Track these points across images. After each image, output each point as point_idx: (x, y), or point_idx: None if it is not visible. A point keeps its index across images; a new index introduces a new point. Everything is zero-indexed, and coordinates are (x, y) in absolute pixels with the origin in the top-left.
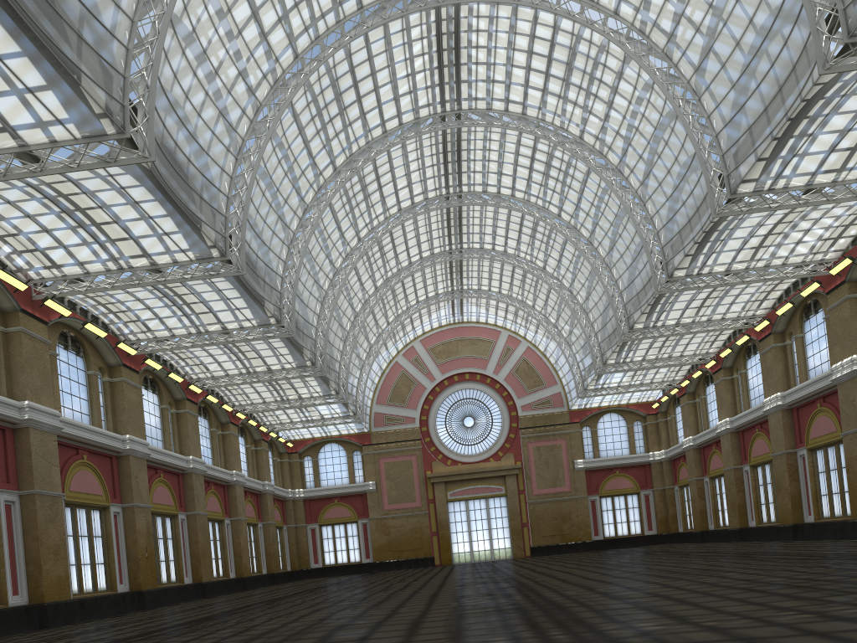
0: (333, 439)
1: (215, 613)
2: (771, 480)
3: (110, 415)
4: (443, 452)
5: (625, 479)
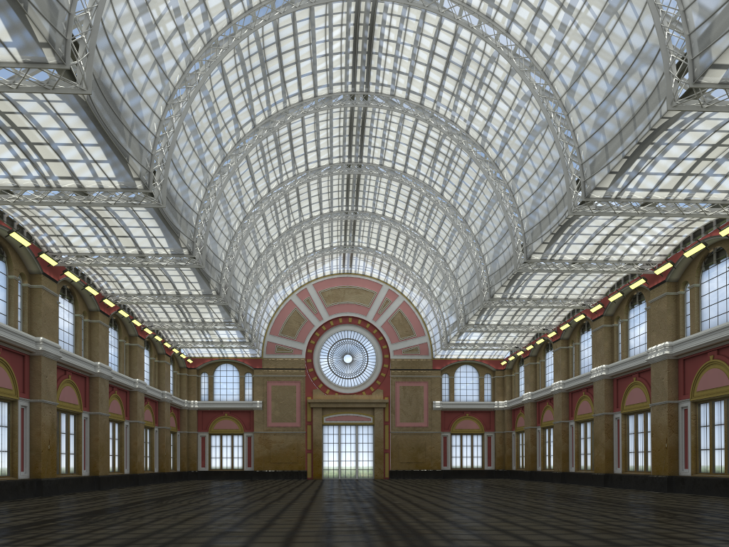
0: (229, 360)
1: (108, 507)
2: (590, 435)
3: (27, 318)
4: (323, 382)
5: (473, 421)
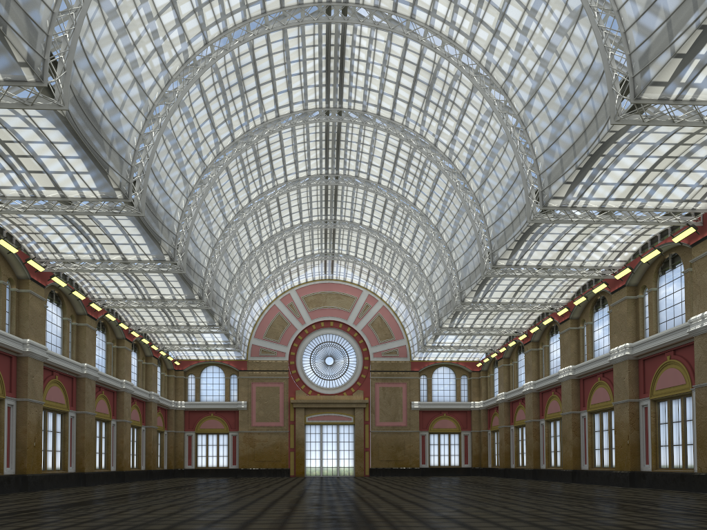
0: (215, 362)
1: (85, 500)
2: (560, 433)
3: (14, 321)
4: (305, 383)
5: (450, 421)
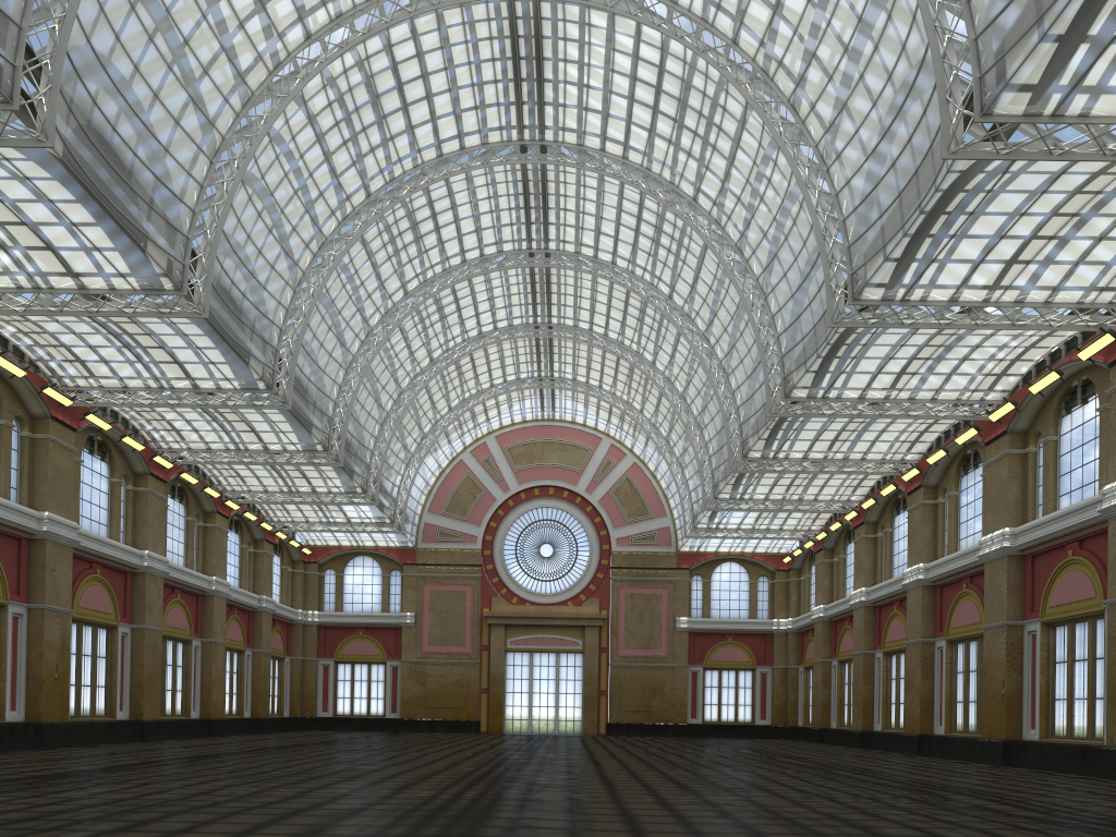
0: (366, 550)
1: (106, 765)
2: (904, 674)
3: (26, 483)
4: (508, 586)
5: (739, 649)
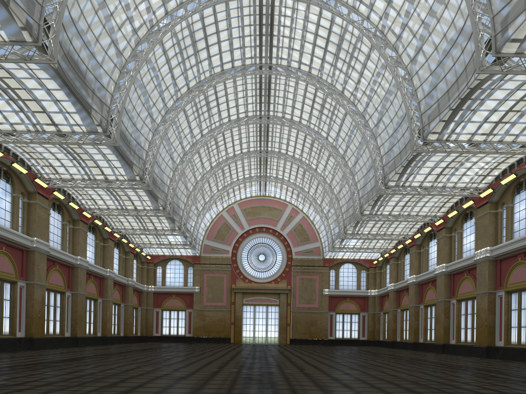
0: (176, 257)
1: (71, 357)
2: (434, 315)
3: (25, 224)
4: (243, 274)
5: (352, 304)
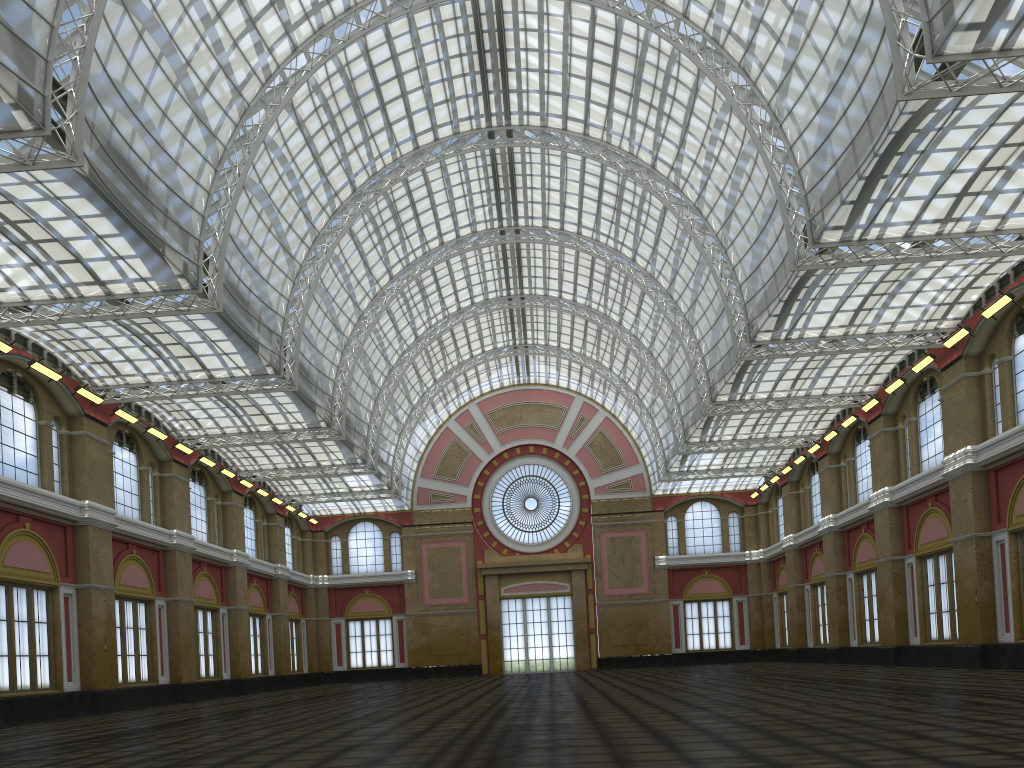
0: (367, 517)
1: (161, 723)
2: (876, 591)
3: (67, 476)
4: (498, 539)
5: (715, 581)
